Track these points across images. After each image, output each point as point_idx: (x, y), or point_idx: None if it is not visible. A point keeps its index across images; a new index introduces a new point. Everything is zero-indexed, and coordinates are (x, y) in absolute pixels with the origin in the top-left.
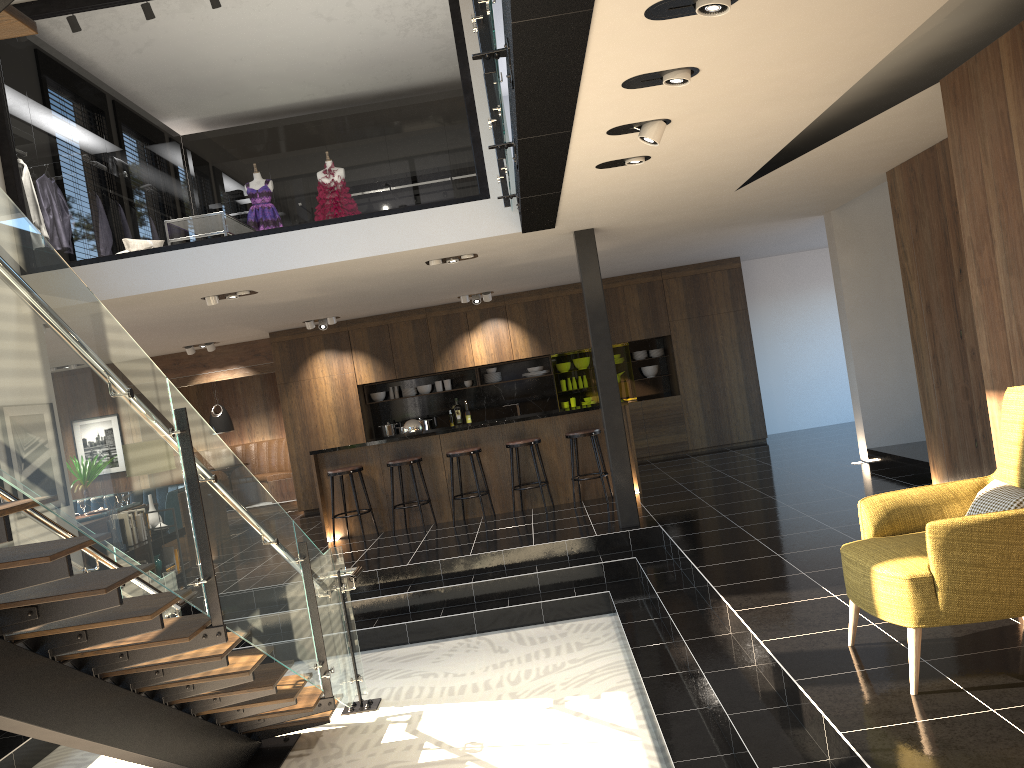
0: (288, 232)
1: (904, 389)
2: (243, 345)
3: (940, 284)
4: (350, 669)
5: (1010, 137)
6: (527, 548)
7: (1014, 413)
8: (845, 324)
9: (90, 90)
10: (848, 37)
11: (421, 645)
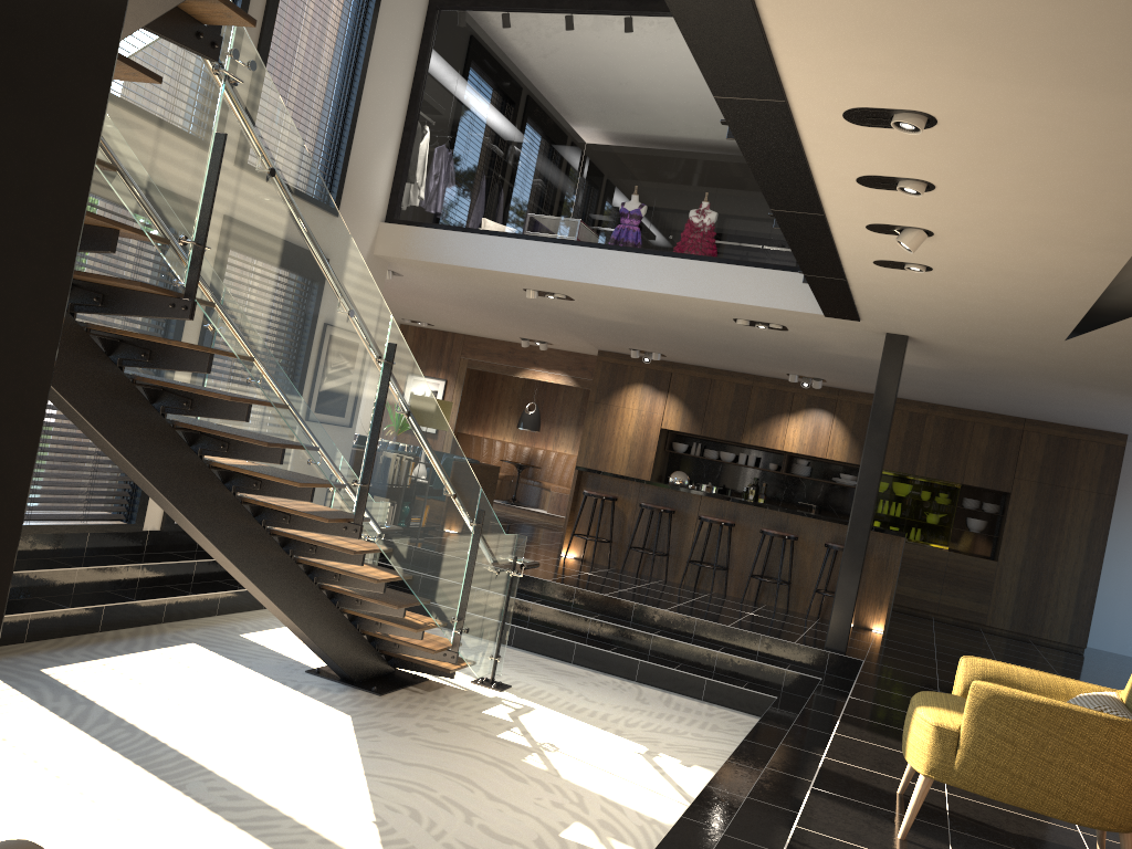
0: (608, 250)
1: None
2: (575, 355)
3: None
4: (494, 647)
5: None
6: (721, 626)
7: None
8: None
9: (555, 84)
10: (1093, 191)
11: (580, 669)
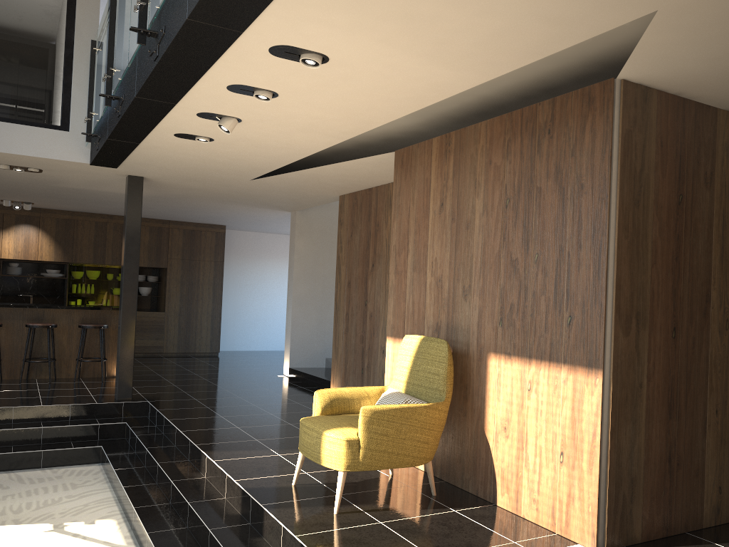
0: None
1: (318, 333)
2: None
3: (359, 271)
4: None
5: (429, 194)
6: (36, 407)
7: (408, 350)
8: (291, 285)
9: None
10: (366, 108)
11: None
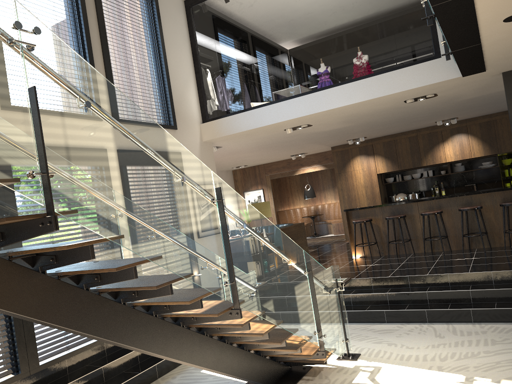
0: (322, 90)
1: None
2: (319, 154)
3: None
4: (342, 335)
5: None
6: (464, 274)
7: None
8: None
9: (263, 37)
10: None
11: (393, 324)
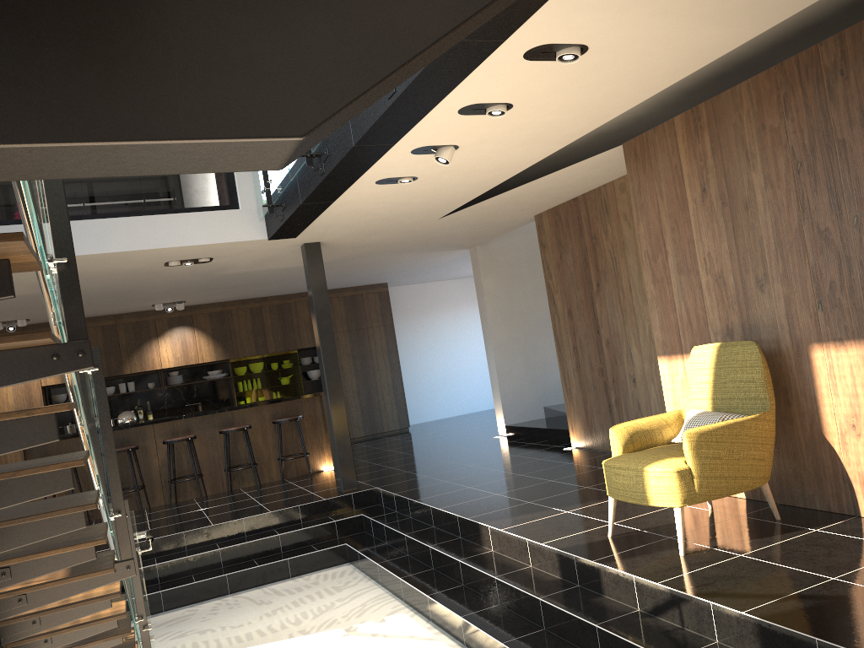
0: None
1: (529, 380)
2: None
3: (580, 295)
4: None
5: (682, 182)
6: (265, 515)
7: (702, 363)
8: (487, 331)
9: None
10: (608, 99)
11: (178, 611)
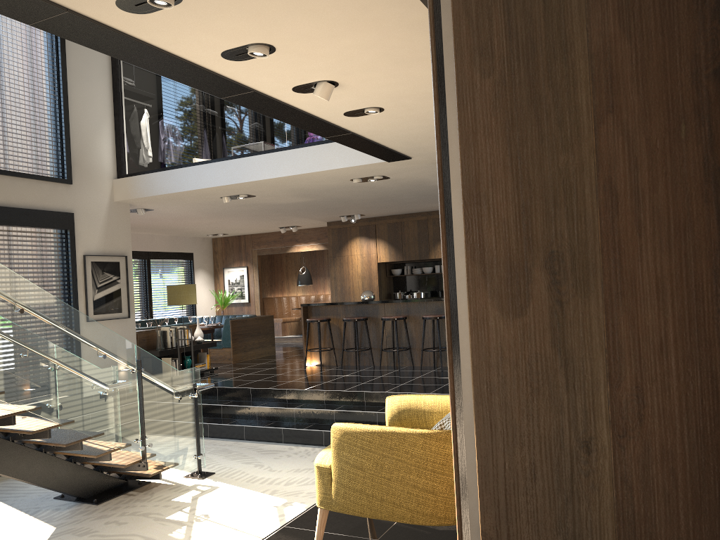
0: (247, 157)
1: None
2: (320, 229)
3: None
4: (196, 449)
5: None
6: (381, 393)
7: None
8: None
9: None
10: (360, 11)
11: (287, 445)
